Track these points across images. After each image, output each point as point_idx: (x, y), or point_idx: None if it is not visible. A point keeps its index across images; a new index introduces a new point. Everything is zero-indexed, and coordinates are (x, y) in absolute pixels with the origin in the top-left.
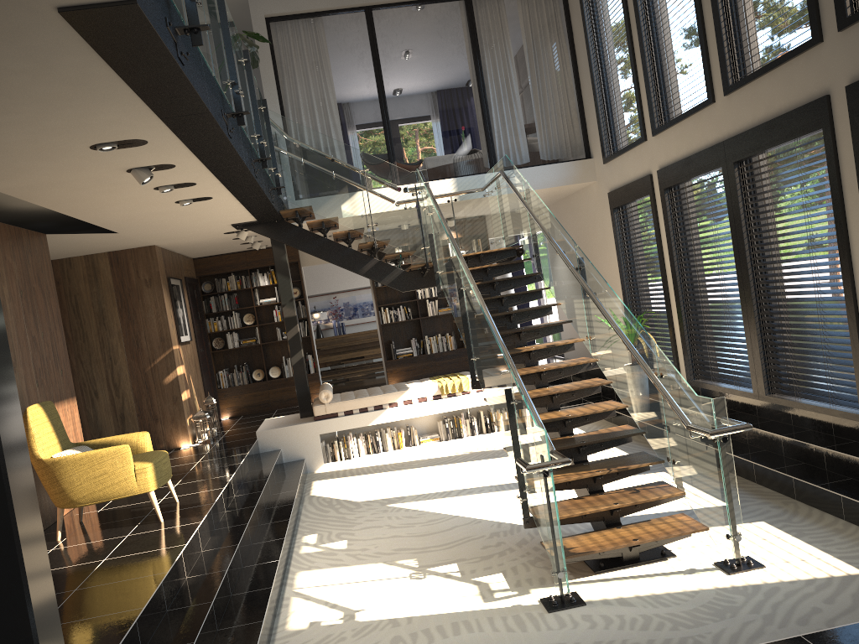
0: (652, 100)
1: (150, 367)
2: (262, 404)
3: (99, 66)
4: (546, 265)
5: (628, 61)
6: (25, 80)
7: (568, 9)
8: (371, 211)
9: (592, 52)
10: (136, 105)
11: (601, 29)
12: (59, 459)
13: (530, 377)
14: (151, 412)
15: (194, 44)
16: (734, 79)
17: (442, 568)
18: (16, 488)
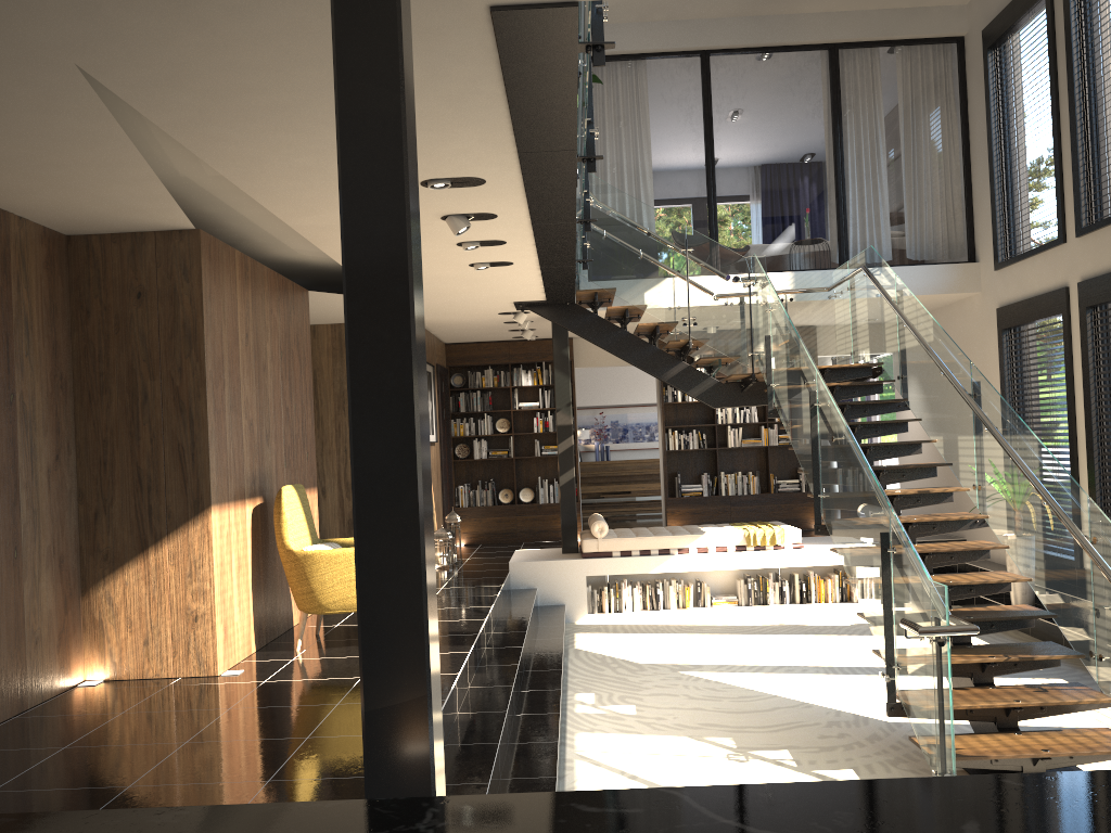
0: (1080, 190)
1: None
2: (507, 533)
3: (490, 81)
4: (918, 390)
5: (1048, 139)
6: None
7: (964, 69)
8: (689, 302)
9: (994, 125)
10: (500, 133)
11: (1012, 96)
12: (312, 552)
13: None
14: None
15: (595, 64)
16: None
17: (769, 753)
18: (426, 531)
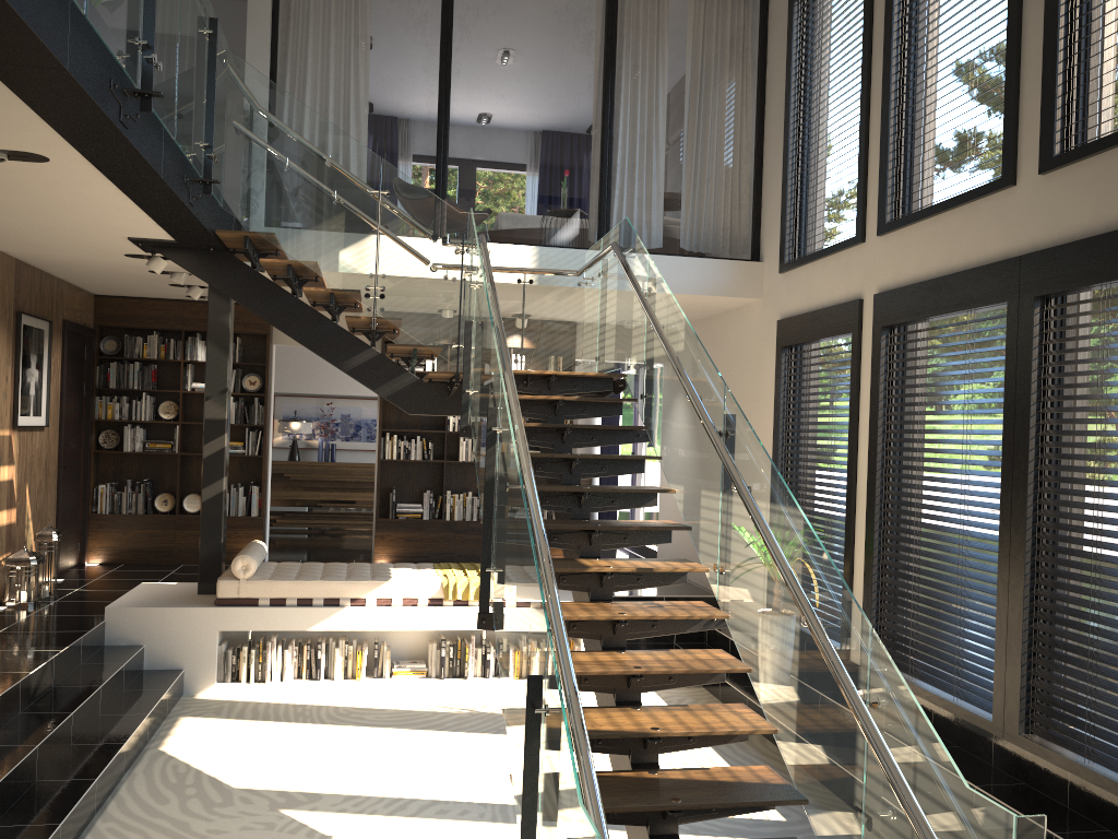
0: (888, 174)
1: None
2: (161, 552)
3: None
4: (662, 416)
5: (855, 109)
6: None
7: (766, 23)
8: (378, 265)
9: (794, 92)
10: None
11: (817, 56)
12: None
13: (594, 625)
14: None
15: None
16: (1063, 146)
17: None
18: None
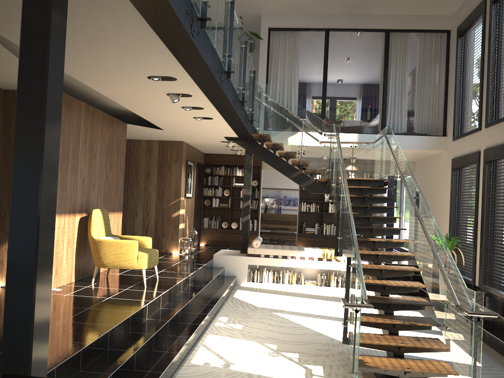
0: (488, 105)
1: (166, 206)
2: (224, 241)
3: (150, 32)
4: (398, 193)
5: (479, 80)
6: (114, 34)
7: (449, 45)
8: (302, 143)
9: (458, 72)
10: (170, 56)
11: (466, 59)
12: (101, 240)
13: (371, 257)
14: (161, 231)
15: (201, 27)
16: None
17: (289, 354)
18: (43, 230)
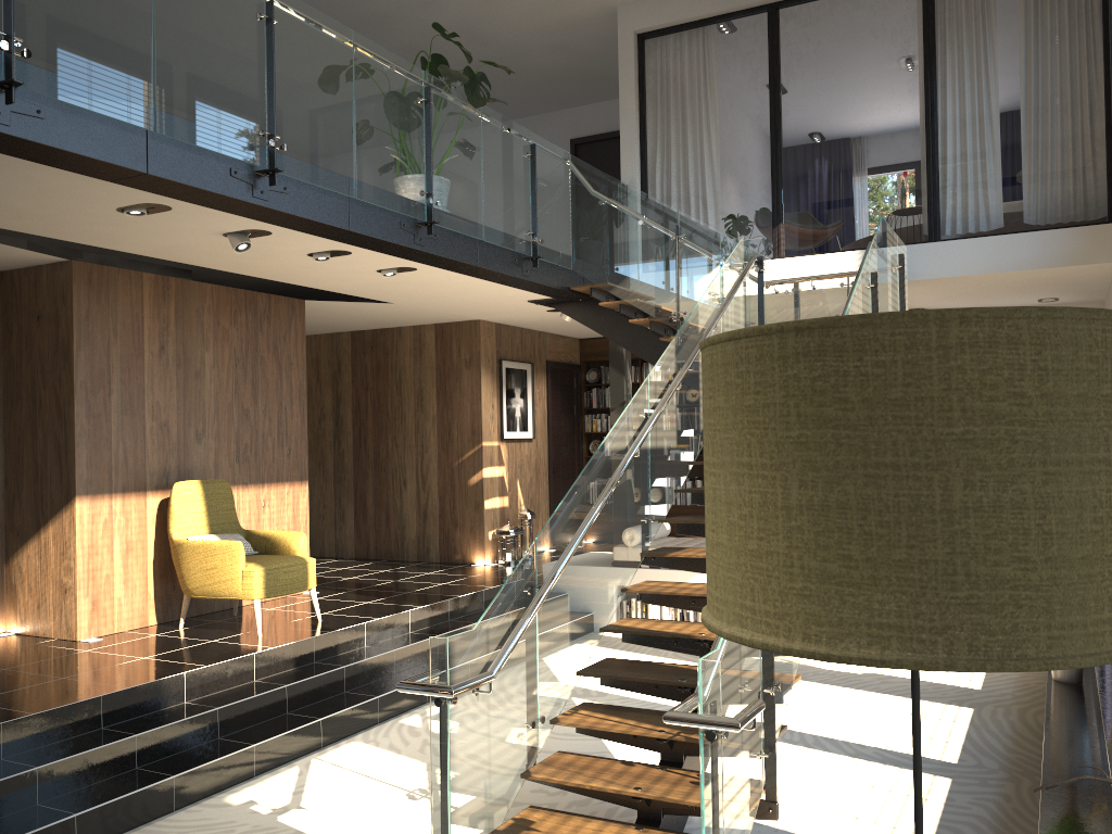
0: None
1: (457, 463)
2: None
3: None
4: None
5: None
6: None
7: None
8: (680, 294)
9: None
10: (55, 168)
11: None
12: (182, 541)
13: None
14: (452, 516)
15: (6, 102)
16: None
17: None
18: None
